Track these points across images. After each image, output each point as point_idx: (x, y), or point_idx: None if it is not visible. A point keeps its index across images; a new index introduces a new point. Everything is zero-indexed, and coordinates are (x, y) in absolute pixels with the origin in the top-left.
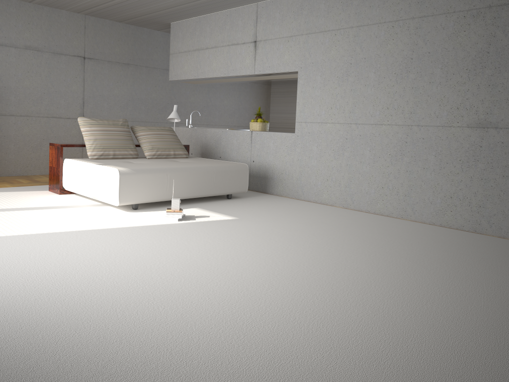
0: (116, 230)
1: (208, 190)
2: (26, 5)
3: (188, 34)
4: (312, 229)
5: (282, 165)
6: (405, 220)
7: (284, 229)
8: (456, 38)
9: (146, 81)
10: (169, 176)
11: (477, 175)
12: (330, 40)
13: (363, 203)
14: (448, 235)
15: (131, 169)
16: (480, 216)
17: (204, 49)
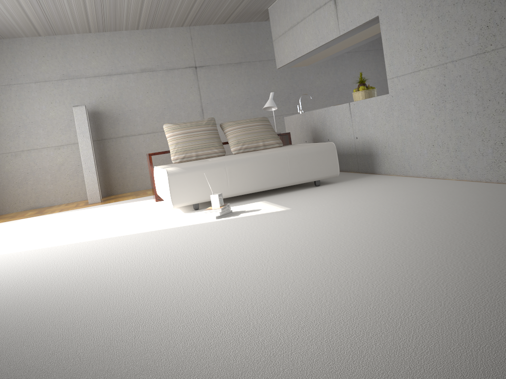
0: (139, 235)
1: (282, 180)
2: (135, 33)
3: (281, 14)
4: (364, 215)
5: (383, 136)
6: None
7: (325, 218)
8: None
9: (262, 76)
10: (227, 169)
11: None
12: None
13: (480, 170)
14: None
15: (182, 168)
16: None
17: (295, 25)
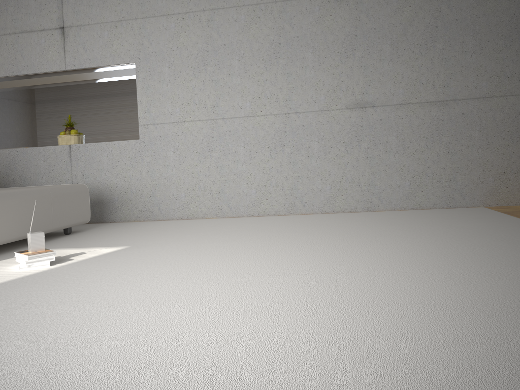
0: None
1: (46, 224)
2: None
3: None
4: (238, 237)
5: (124, 182)
6: (296, 215)
7: (210, 243)
8: (323, 22)
9: None
10: None
11: (362, 154)
12: (176, 24)
13: (243, 207)
14: (356, 216)
15: None
16: (371, 194)
17: None
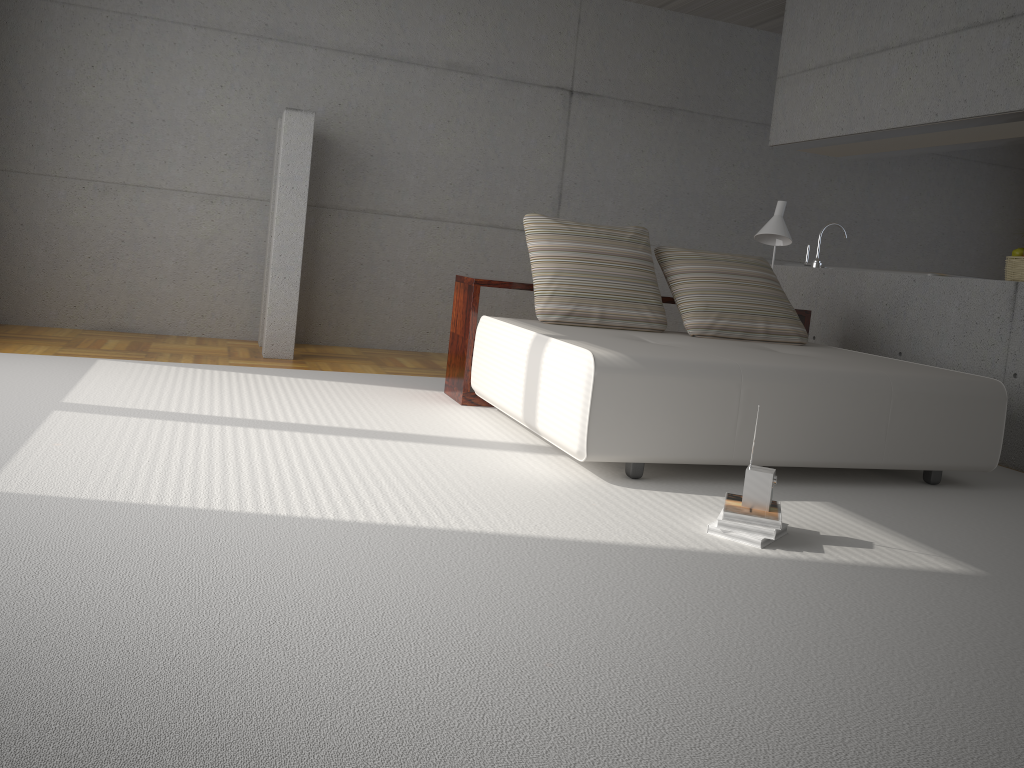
0: (551, 550)
1: (866, 450)
2: None
3: (831, 19)
4: None
5: None
6: None
7: None
8: None
9: (711, 152)
10: (745, 391)
11: None
12: None
13: None
14: None
15: (632, 357)
16: None
17: (875, 52)
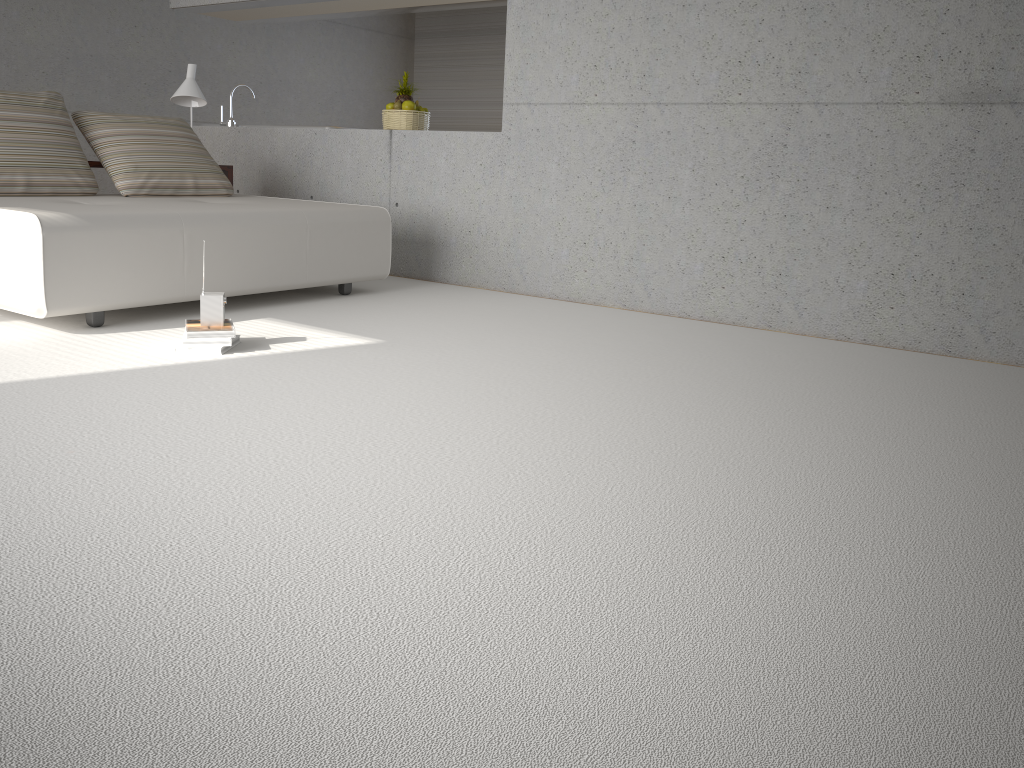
0: (39, 387)
1: (293, 274)
2: None
3: None
4: (581, 362)
5: (469, 211)
6: (778, 332)
7: (512, 365)
8: None
9: (110, 13)
10: (188, 236)
11: (960, 220)
12: None
13: (673, 297)
14: (898, 363)
15: (77, 216)
16: (963, 316)
17: None
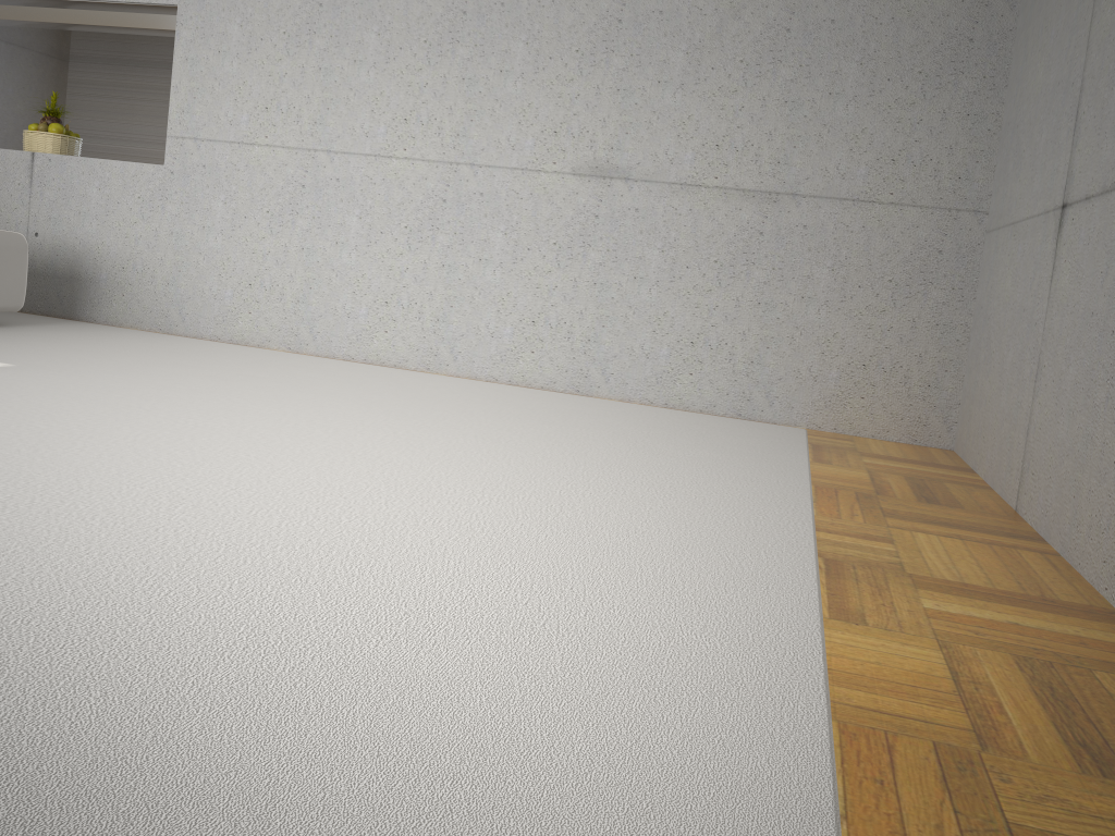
0: None
1: None
2: None
3: None
4: (234, 388)
5: (124, 246)
6: (435, 374)
7: (160, 388)
8: None
9: None
10: None
11: (587, 275)
12: None
13: (338, 340)
14: (532, 398)
15: None
16: (589, 359)
17: None
